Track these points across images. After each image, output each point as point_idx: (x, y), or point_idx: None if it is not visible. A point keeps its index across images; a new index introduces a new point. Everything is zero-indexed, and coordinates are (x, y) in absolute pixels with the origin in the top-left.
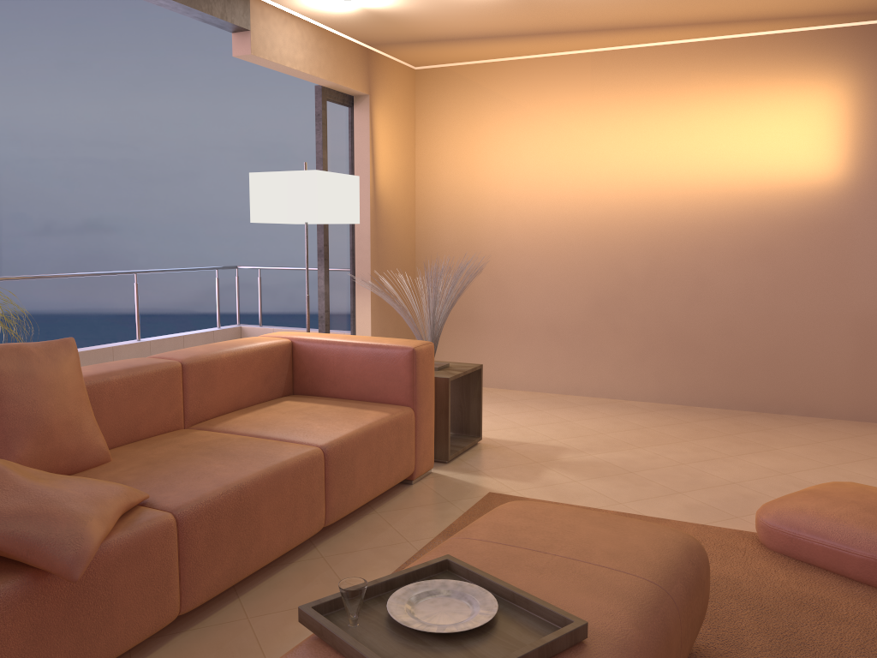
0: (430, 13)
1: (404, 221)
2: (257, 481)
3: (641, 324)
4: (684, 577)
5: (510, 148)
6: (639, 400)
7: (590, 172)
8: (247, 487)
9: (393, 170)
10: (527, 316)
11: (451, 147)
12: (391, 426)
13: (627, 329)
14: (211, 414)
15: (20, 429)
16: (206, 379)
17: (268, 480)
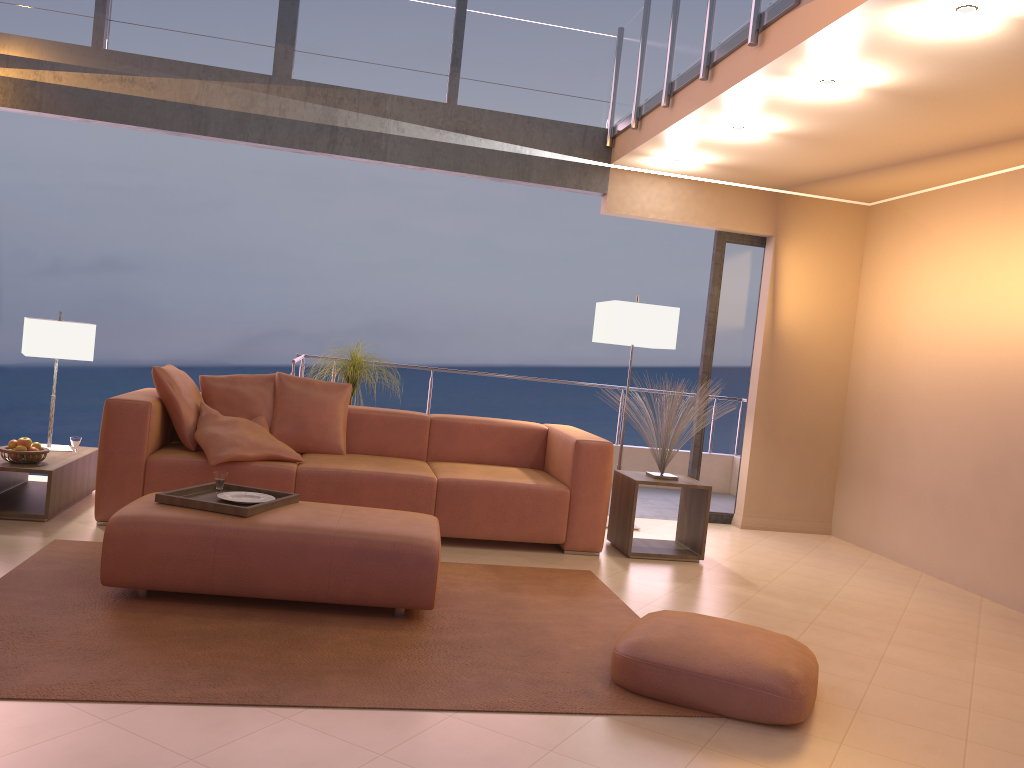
0: (759, 160)
1: (827, 361)
2: (363, 474)
3: (1017, 506)
4: (368, 543)
5: (927, 286)
6: (1006, 605)
7: (990, 313)
8: (353, 474)
9: (810, 308)
10: (919, 479)
11: (884, 285)
12: (528, 491)
13: (1004, 510)
14: (450, 459)
15: (288, 418)
16: (449, 433)
17: (373, 478)
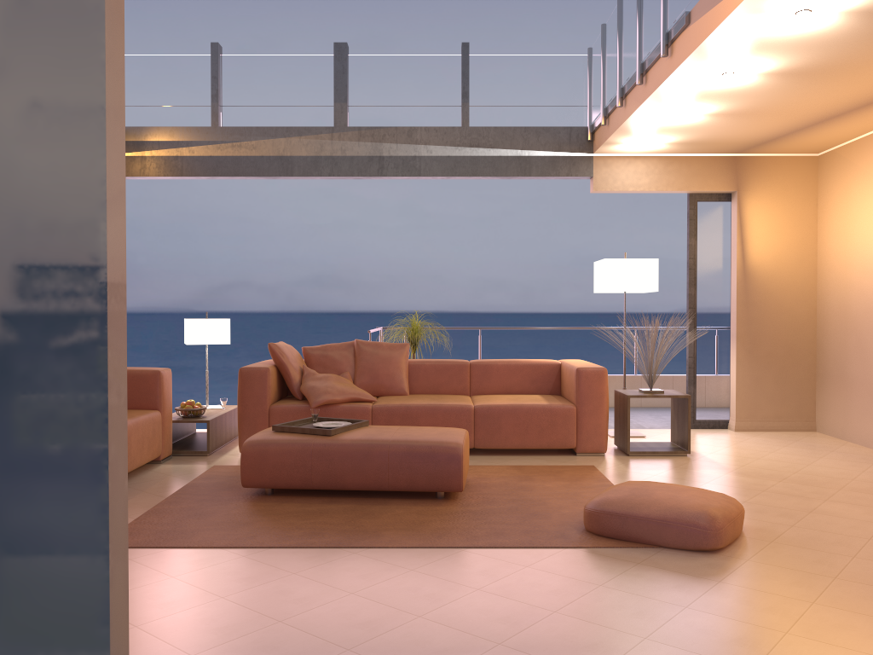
0: (707, 134)
1: (795, 287)
2: (419, 407)
3: None
4: (413, 447)
5: (867, 216)
6: None
7: None
8: (412, 407)
9: (775, 246)
10: None
11: (835, 220)
12: (543, 410)
13: None
14: (487, 392)
15: (365, 372)
16: (485, 373)
17: (426, 408)
